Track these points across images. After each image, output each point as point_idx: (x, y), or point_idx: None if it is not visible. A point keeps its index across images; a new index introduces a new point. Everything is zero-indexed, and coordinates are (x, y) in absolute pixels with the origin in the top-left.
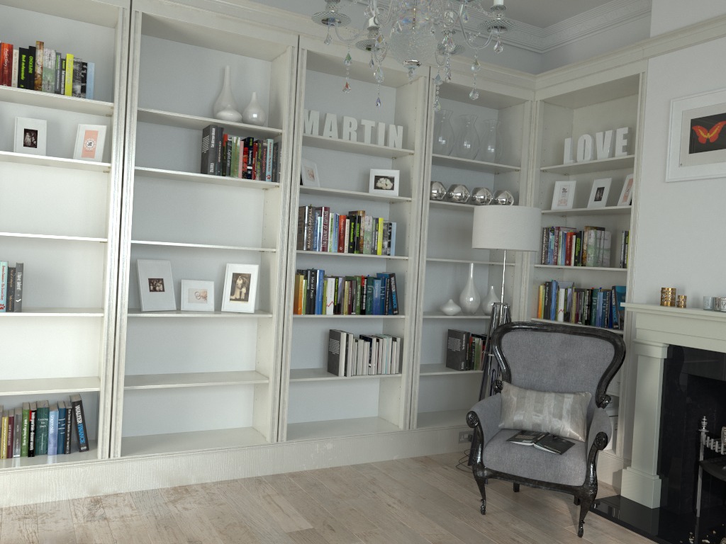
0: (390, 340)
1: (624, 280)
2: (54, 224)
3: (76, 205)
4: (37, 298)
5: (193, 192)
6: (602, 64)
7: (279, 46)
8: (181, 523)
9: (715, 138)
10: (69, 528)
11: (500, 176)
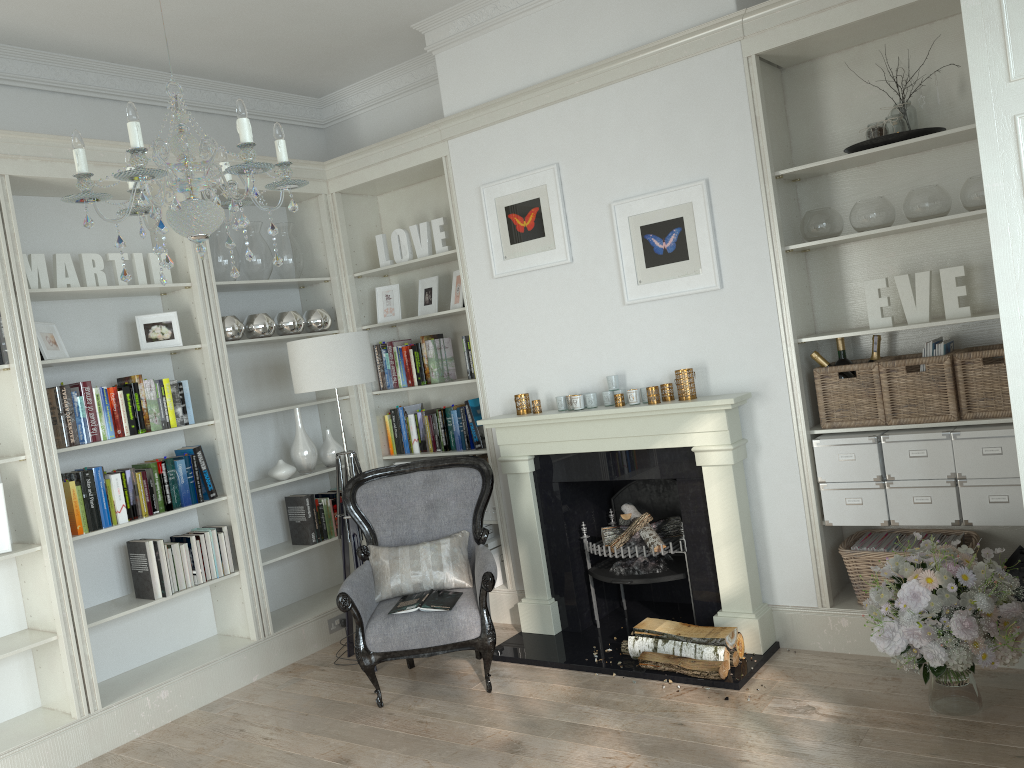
0: (214, 532)
1: (476, 389)
2: None
3: None
4: None
5: None
6: (399, 148)
7: None
8: None
9: (532, 226)
10: None
11: (306, 289)
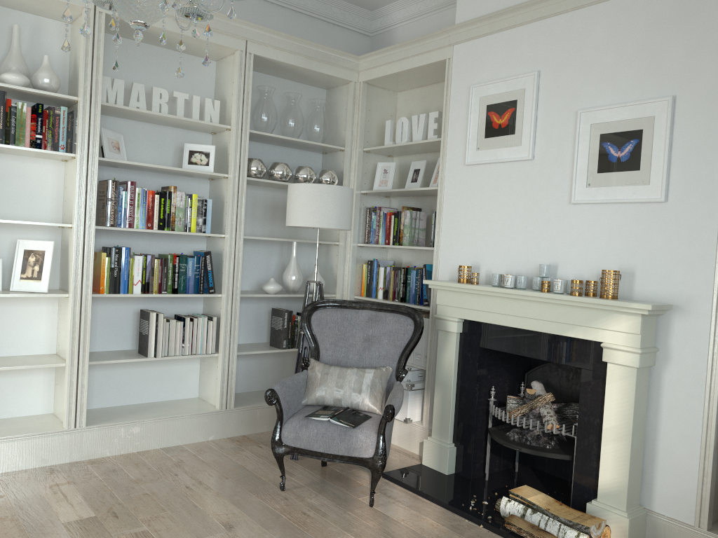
0: (205, 319)
1: None
2: None
3: None
4: None
5: None
6: (415, 49)
7: (74, 7)
8: None
9: (506, 124)
10: None
11: (327, 155)
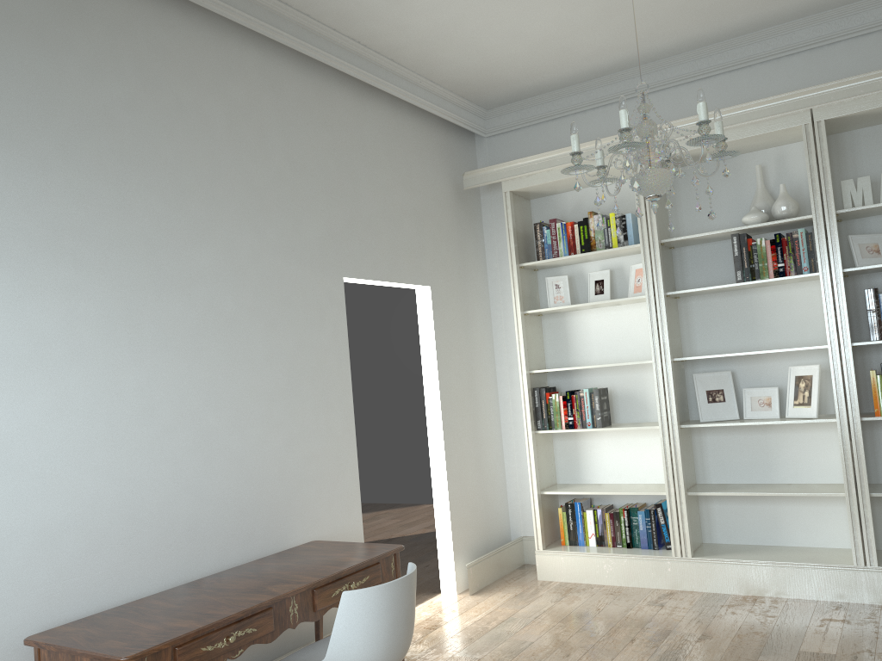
0: None
1: None
2: (630, 352)
3: (645, 332)
4: (627, 415)
5: (748, 299)
6: None
7: (794, 128)
8: (714, 622)
9: None
10: (630, 606)
11: None
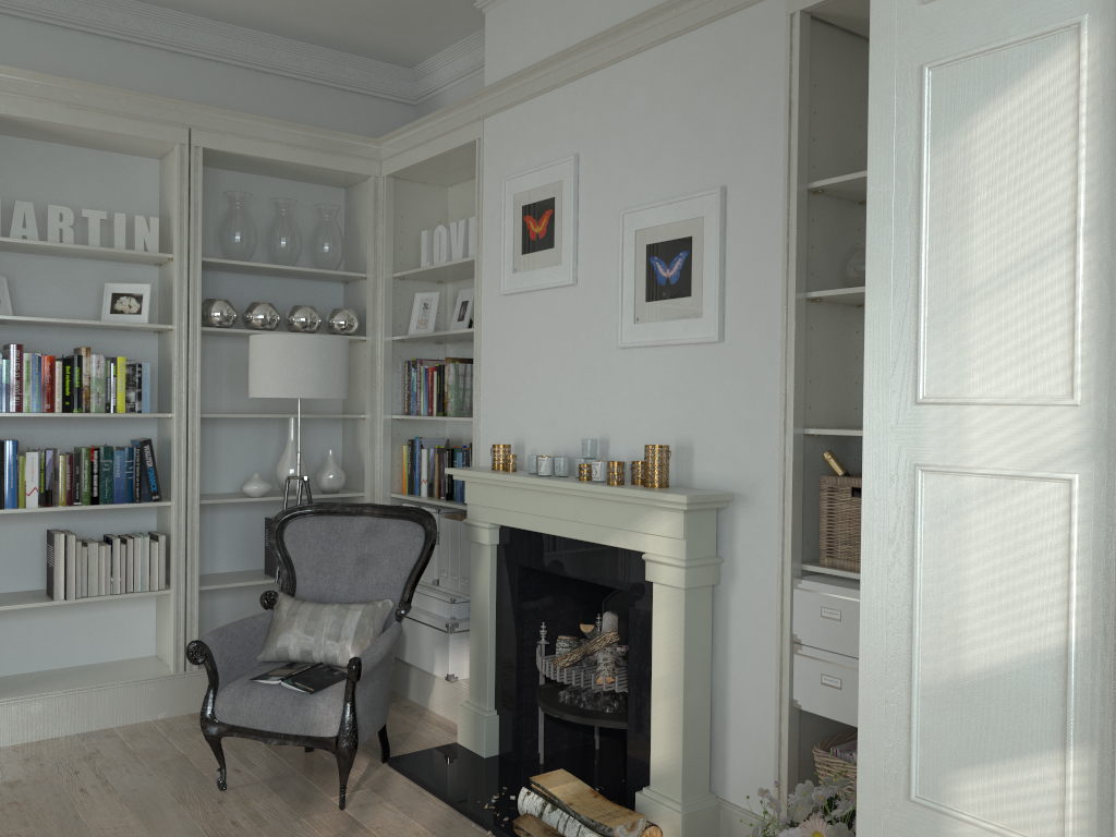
0: (147, 540)
1: None
2: None
3: None
4: None
5: None
6: (441, 126)
7: None
8: None
9: (543, 233)
10: None
11: (349, 286)
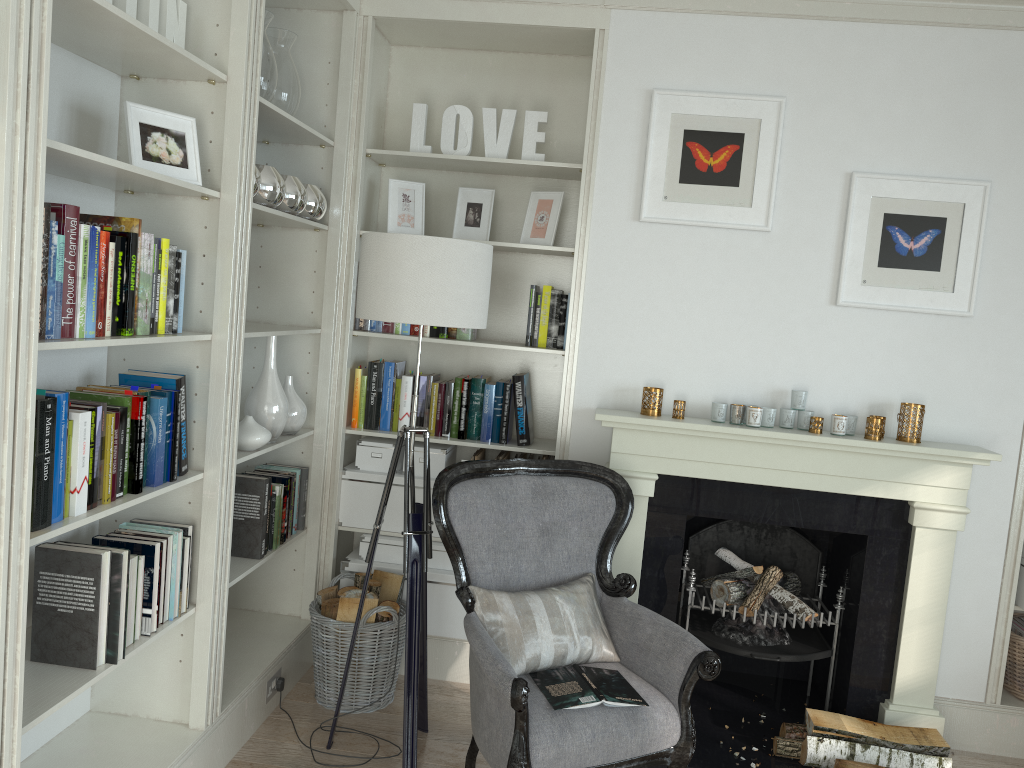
0: (179, 537)
1: (496, 358)
2: None
3: None
4: None
5: None
6: None
7: None
8: None
9: (723, 168)
10: None
11: (272, 148)
